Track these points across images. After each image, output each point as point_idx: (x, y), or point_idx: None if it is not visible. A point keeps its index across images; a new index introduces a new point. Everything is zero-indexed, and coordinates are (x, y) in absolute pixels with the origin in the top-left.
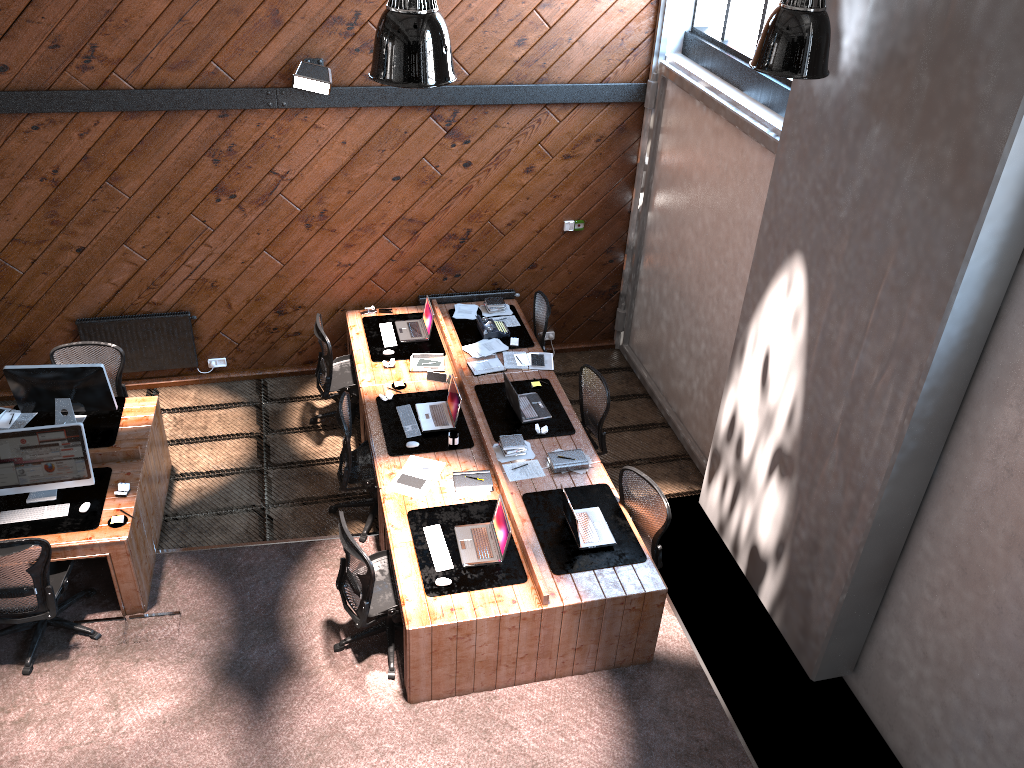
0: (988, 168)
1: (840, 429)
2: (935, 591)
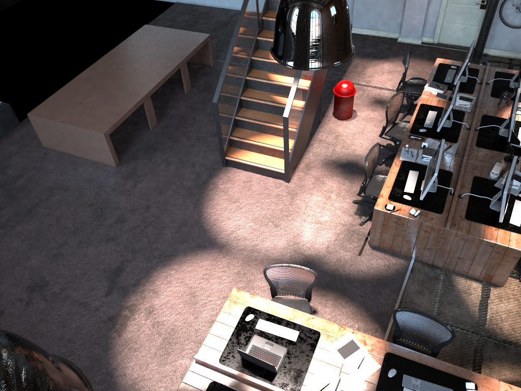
0: None
1: None
2: None
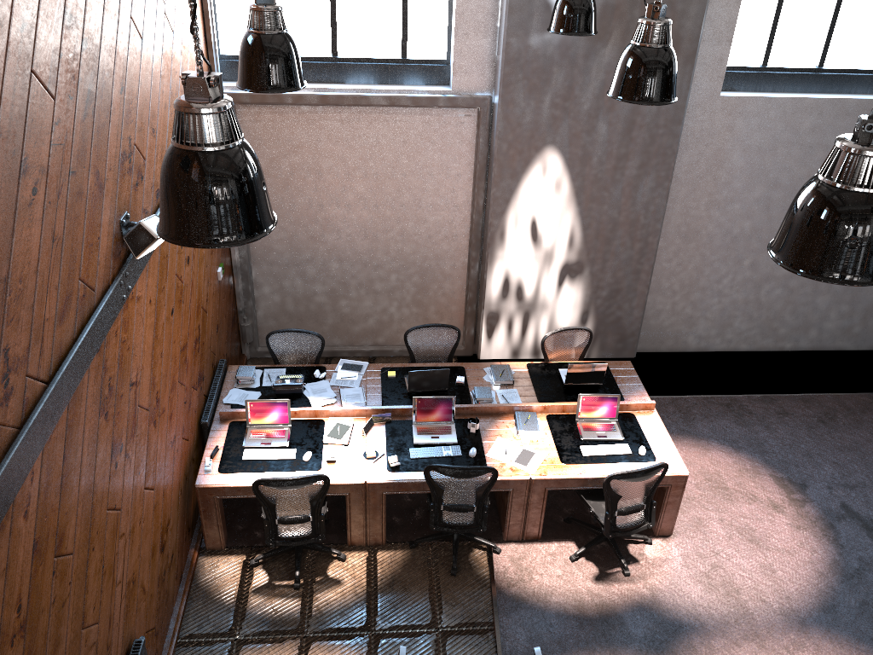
0: (693, 42)
1: (620, 219)
2: (671, 259)
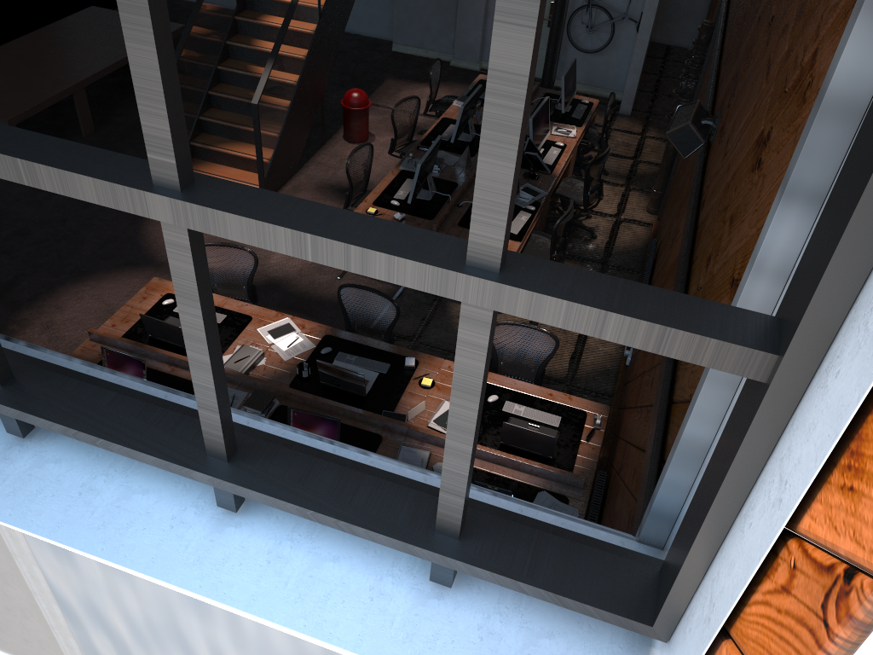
0: None
1: None
2: None
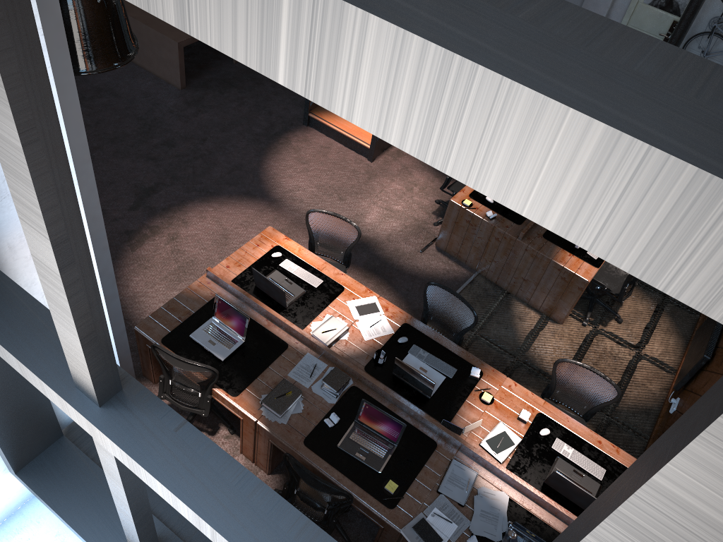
0: None
1: None
2: None
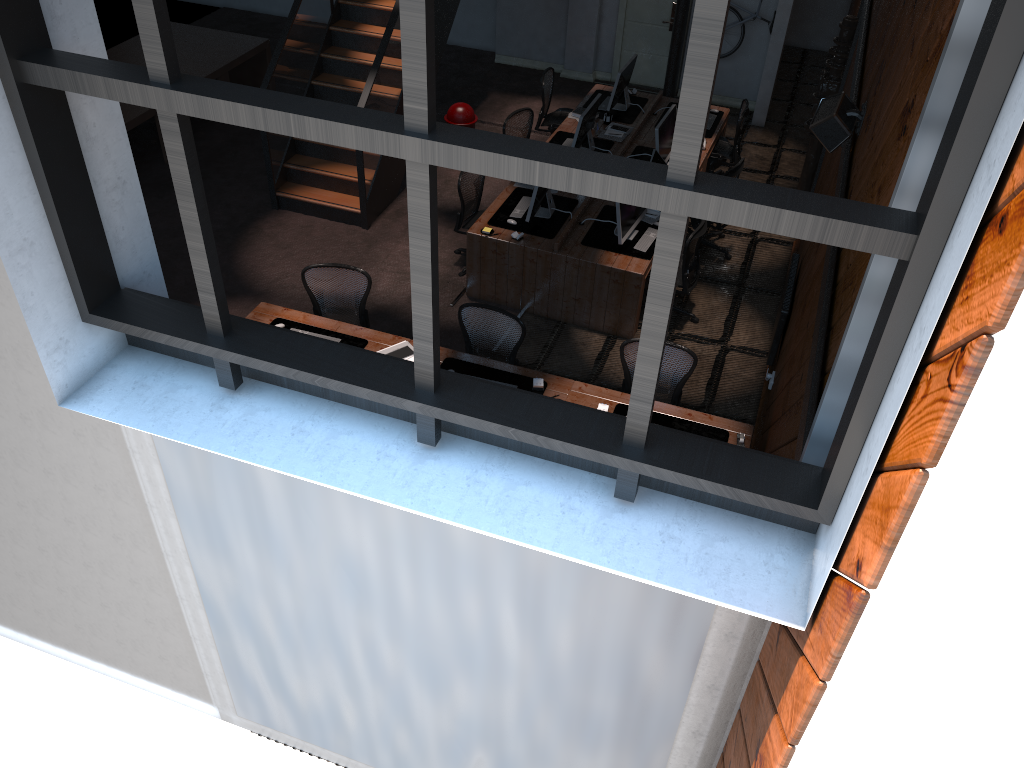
0: None
1: None
2: None
